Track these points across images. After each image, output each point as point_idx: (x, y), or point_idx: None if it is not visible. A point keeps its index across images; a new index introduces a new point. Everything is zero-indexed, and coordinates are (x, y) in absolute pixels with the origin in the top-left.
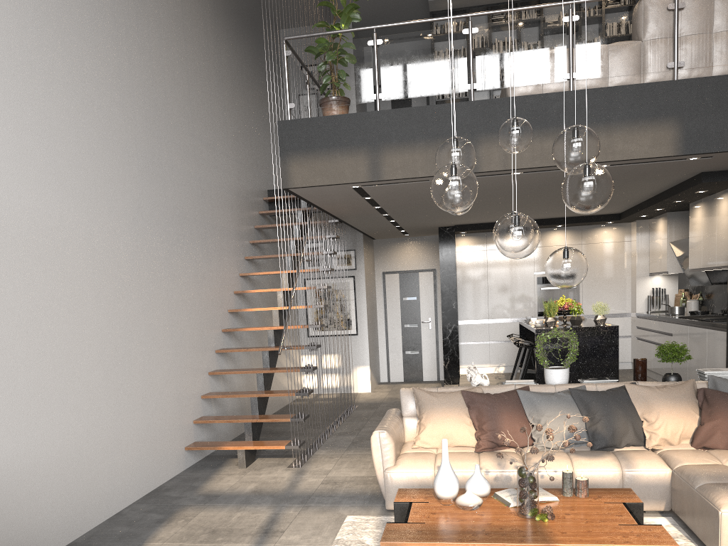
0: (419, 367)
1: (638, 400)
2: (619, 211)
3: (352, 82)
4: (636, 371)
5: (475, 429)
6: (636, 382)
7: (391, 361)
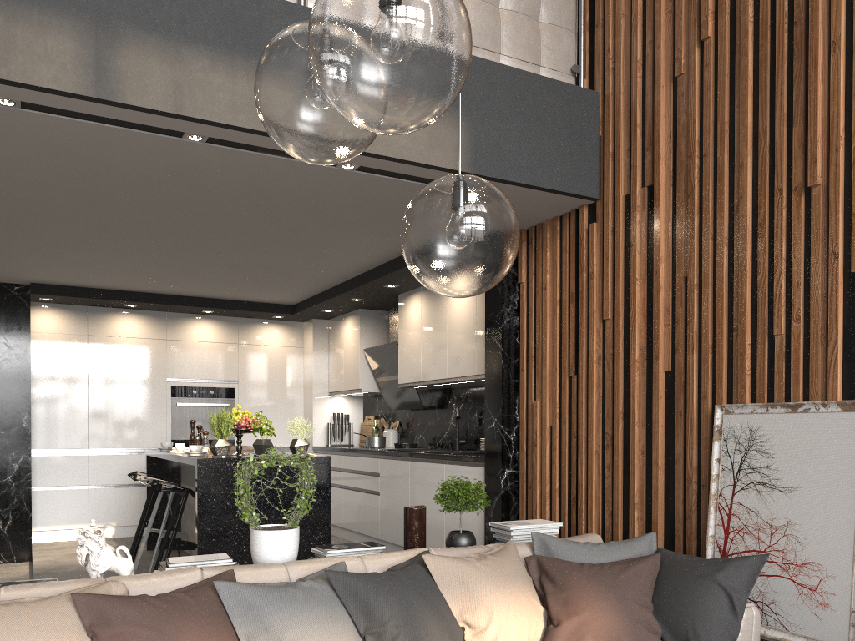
0: None
1: (450, 586)
2: (295, 300)
3: None
4: (412, 529)
5: None
6: (428, 549)
7: None
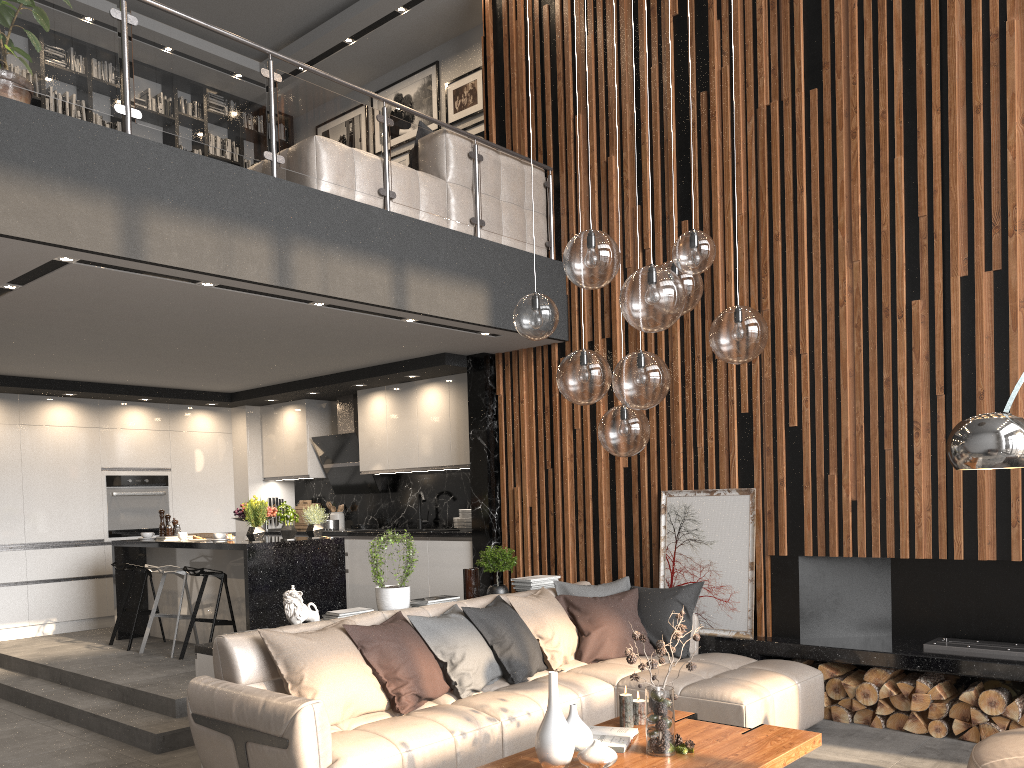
0: None
1: (525, 614)
2: (239, 389)
3: (81, 67)
4: (471, 584)
5: (379, 682)
6: (497, 595)
7: None
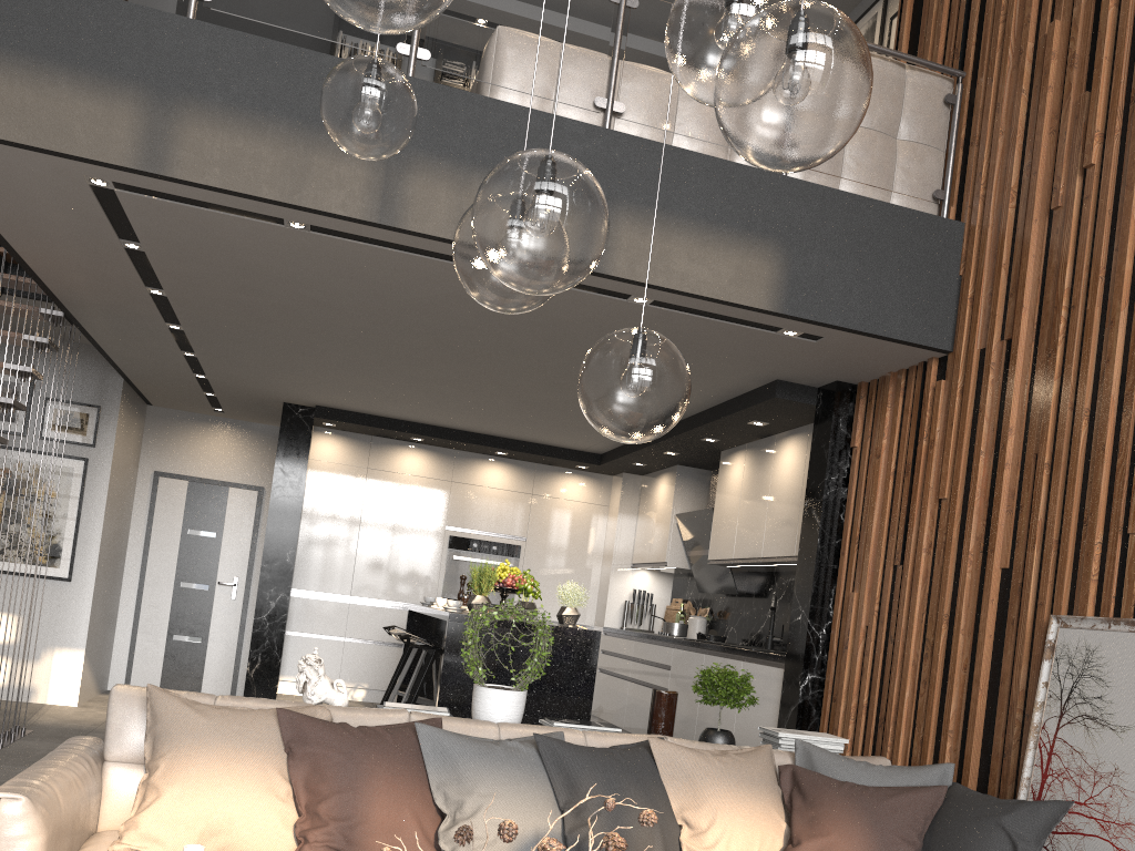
0: (198, 670)
1: (674, 777)
2: (603, 448)
3: None
4: (657, 716)
5: (297, 813)
6: (664, 737)
7: (139, 650)
